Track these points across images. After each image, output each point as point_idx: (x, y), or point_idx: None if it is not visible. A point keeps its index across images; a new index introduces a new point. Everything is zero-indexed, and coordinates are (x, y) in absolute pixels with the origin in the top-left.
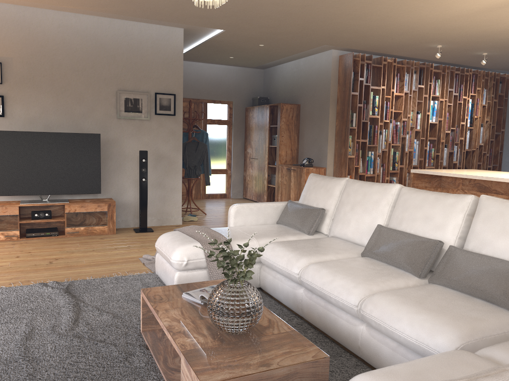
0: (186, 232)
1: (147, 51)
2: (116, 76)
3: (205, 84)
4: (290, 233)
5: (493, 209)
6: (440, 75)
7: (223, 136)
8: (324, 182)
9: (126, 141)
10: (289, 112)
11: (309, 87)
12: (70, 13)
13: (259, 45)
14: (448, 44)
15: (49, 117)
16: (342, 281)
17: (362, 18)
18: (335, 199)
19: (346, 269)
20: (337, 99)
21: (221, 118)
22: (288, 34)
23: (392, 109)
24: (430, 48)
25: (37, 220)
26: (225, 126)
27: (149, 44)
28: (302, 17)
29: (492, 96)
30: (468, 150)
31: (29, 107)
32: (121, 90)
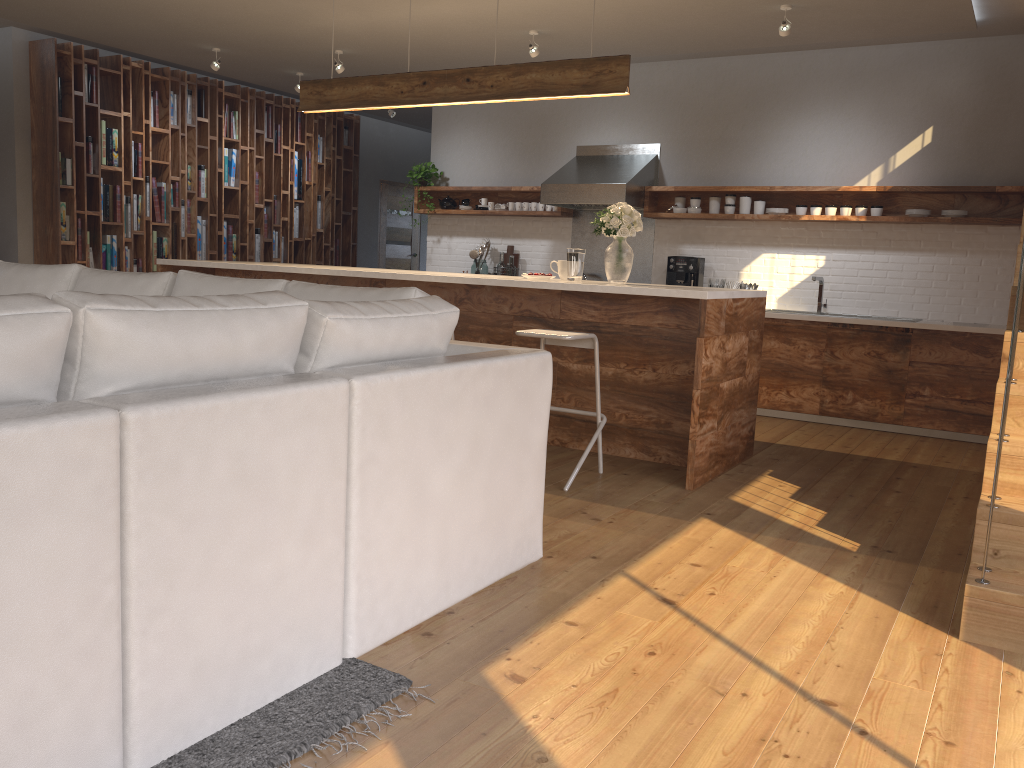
0: None
1: None
2: None
3: None
4: None
5: (189, 287)
6: (238, 103)
7: None
8: None
9: None
10: None
11: None
12: None
13: None
14: (230, 48)
15: None
16: None
17: None
18: None
19: None
20: (31, 129)
21: None
22: None
23: (149, 158)
24: (204, 52)
25: None
26: None
27: None
28: None
29: (334, 151)
30: (299, 240)
31: None
32: None
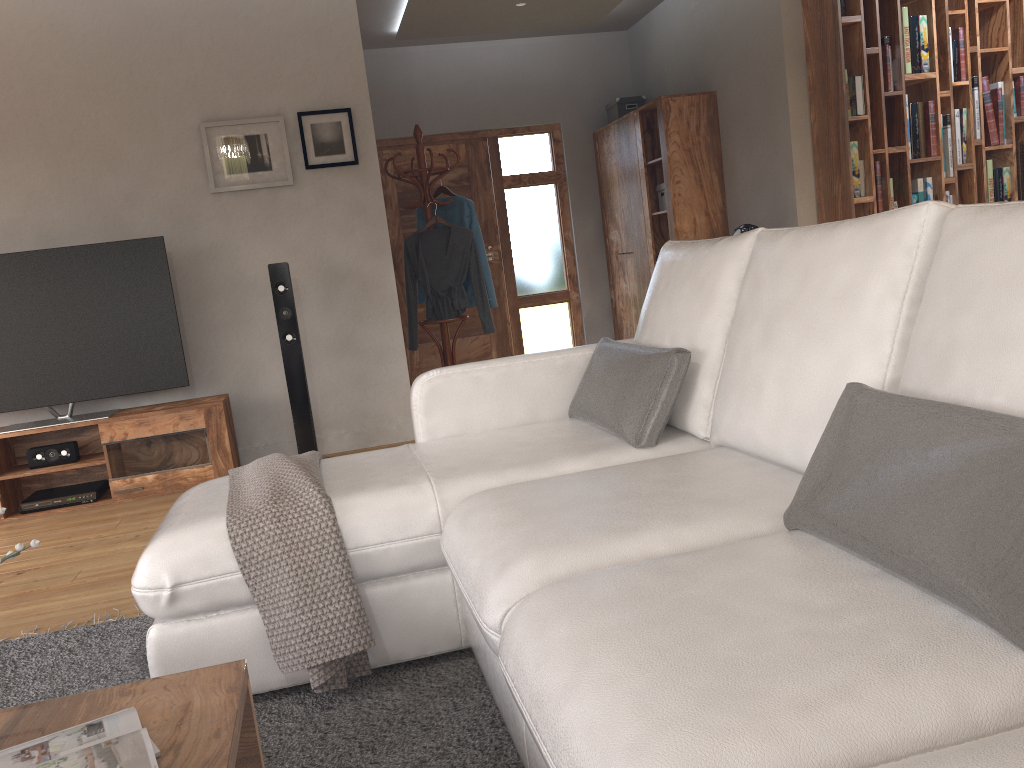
0: (236, 481)
1: (262, 9)
2: (191, 88)
3: (484, 93)
4: (575, 450)
5: None
6: None
7: (549, 211)
8: (692, 261)
9: (243, 248)
10: (687, 118)
11: (731, 38)
12: None
13: None
14: None
15: (48, 215)
16: (599, 702)
17: None
18: (723, 310)
19: (654, 620)
20: (805, 50)
21: (538, 169)
22: None
23: (975, 48)
24: None
25: (40, 469)
26: (551, 187)
27: None
28: None
29: None
30: None
31: None
32: (211, 121)
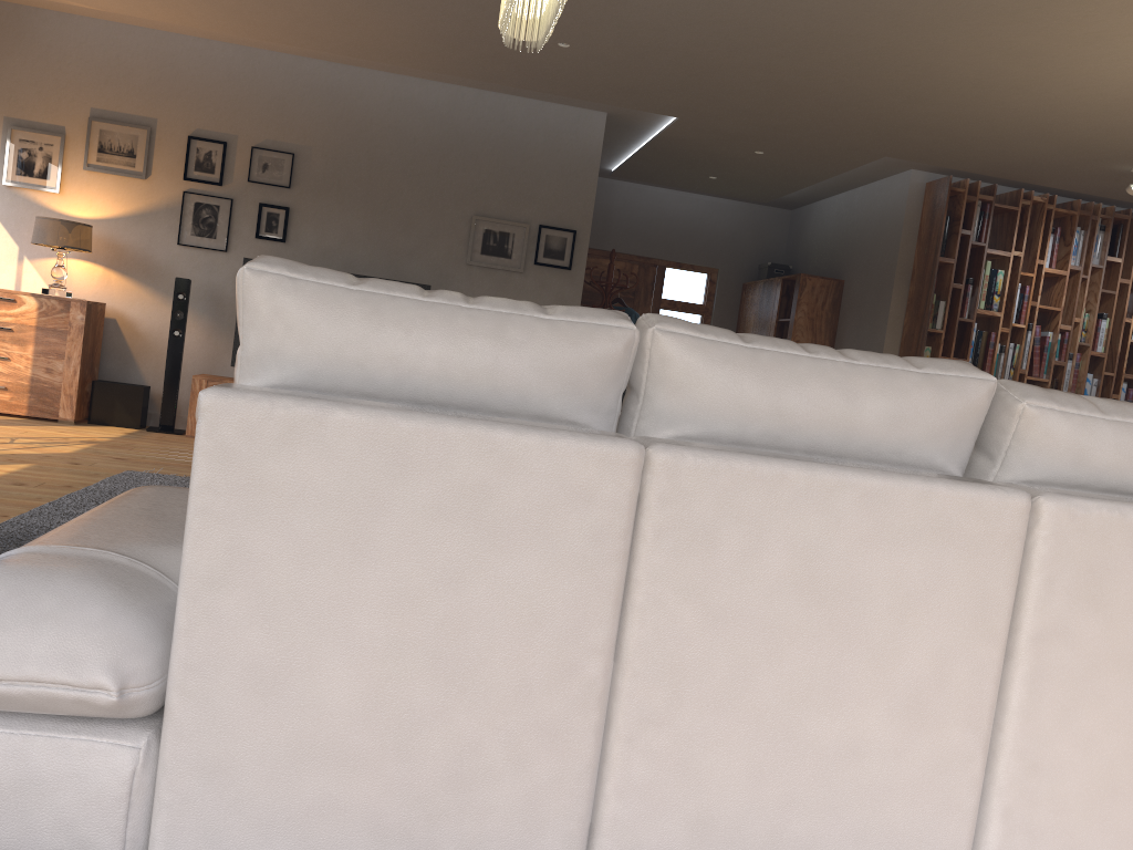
0: None
1: (536, 150)
2: (474, 190)
3: (665, 230)
4: None
5: None
6: None
7: None
8: None
9: None
10: (817, 294)
11: (864, 246)
12: (413, 79)
13: (755, 152)
14: None
15: (355, 250)
16: None
17: (929, 99)
18: None
19: None
20: (912, 271)
21: (692, 300)
22: (799, 130)
23: (1035, 303)
24: (1121, 175)
25: None
26: (698, 317)
27: (540, 138)
28: (810, 94)
29: None
30: None
31: (325, 230)
32: (480, 215)
